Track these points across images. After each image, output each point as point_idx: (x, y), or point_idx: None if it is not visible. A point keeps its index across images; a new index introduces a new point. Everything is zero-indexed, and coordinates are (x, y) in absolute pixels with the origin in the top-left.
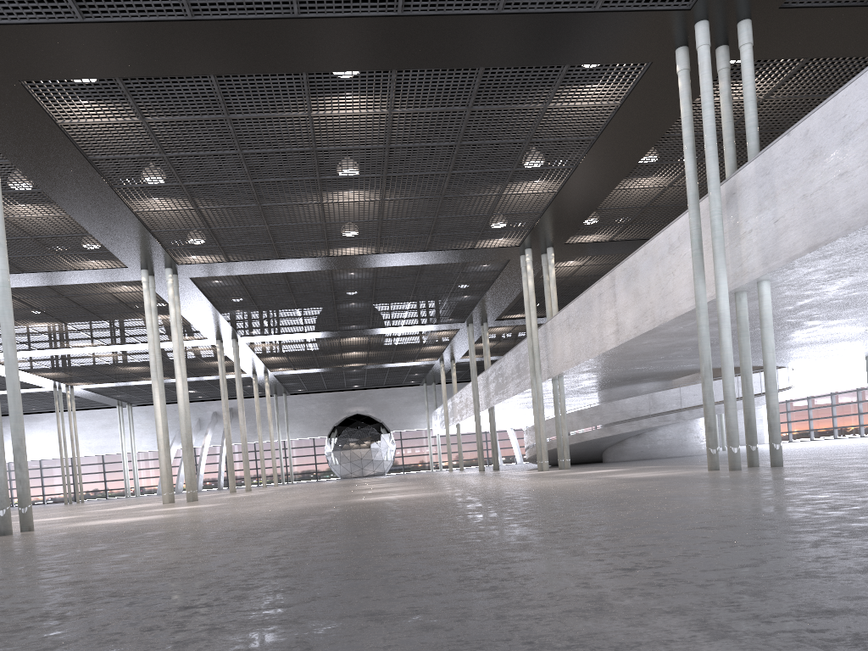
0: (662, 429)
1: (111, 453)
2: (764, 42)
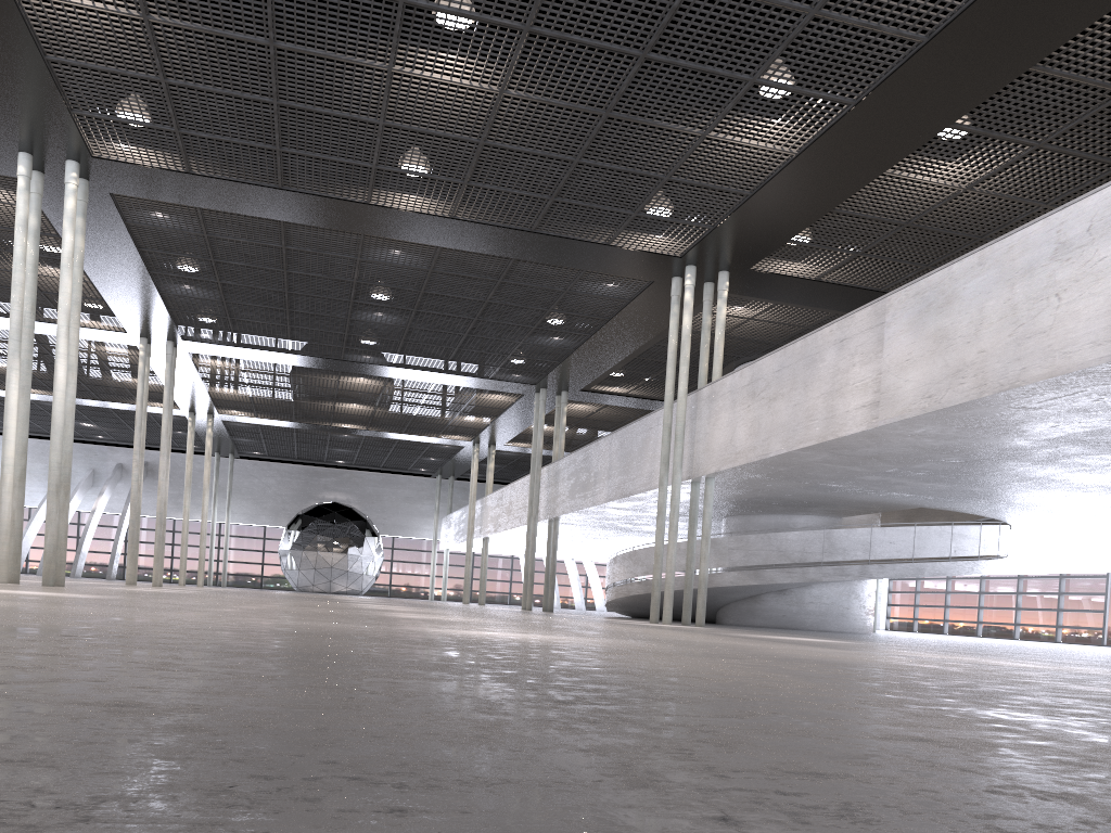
0: (818, 587)
1: None
2: None
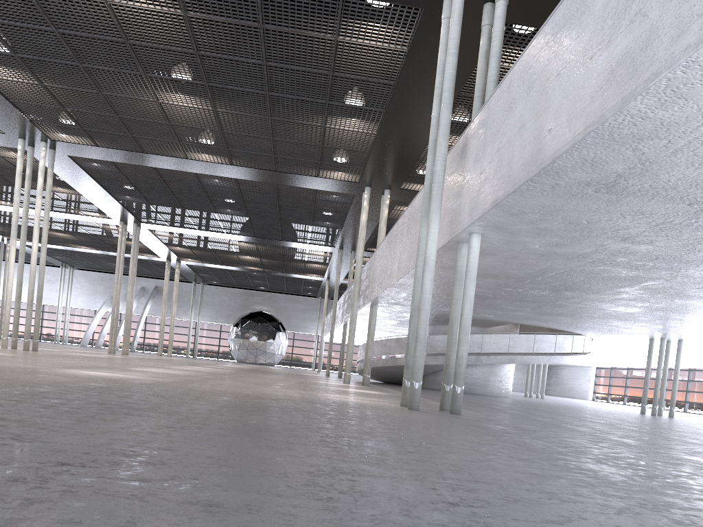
0: (470, 368)
1: (50, 305)
2: (529, 7)
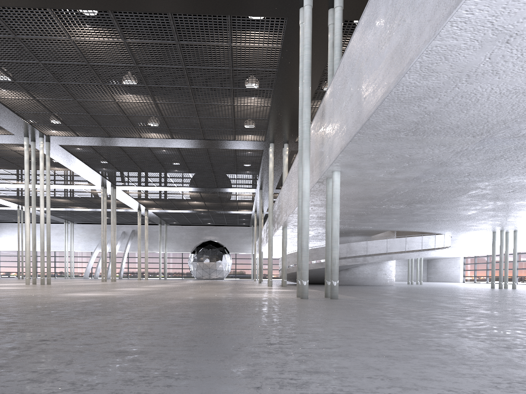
0: (362, 267)
1: (60, 251)
2: (360, 8)
